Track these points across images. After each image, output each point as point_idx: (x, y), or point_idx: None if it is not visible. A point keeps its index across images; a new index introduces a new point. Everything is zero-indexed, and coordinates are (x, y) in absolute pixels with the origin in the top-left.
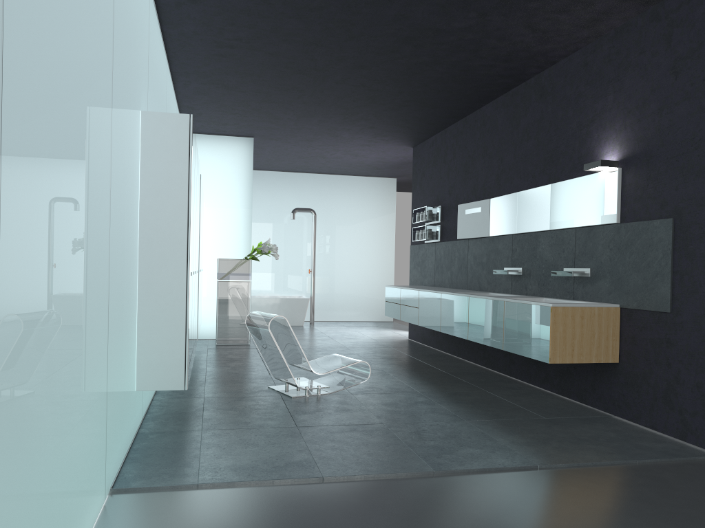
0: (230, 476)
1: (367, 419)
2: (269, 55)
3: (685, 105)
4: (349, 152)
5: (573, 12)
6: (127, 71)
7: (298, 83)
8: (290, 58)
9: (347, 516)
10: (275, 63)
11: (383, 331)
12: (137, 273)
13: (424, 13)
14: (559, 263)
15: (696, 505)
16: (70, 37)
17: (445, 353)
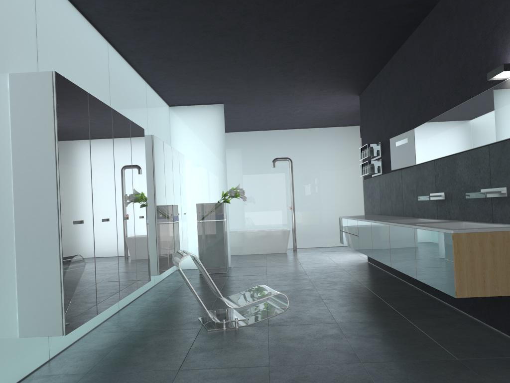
0: None
1: (257, 360)
2: (182, 21)
3: None
4: (307, 107)
5: None
6: None
7: (225, 46)
8: (202, 21)
9: None
10: (193, 29)
11: (350, 255)
12: (12, 225)
13: None
14: (476, 184)
15: None
16: None
17: (392, 276)
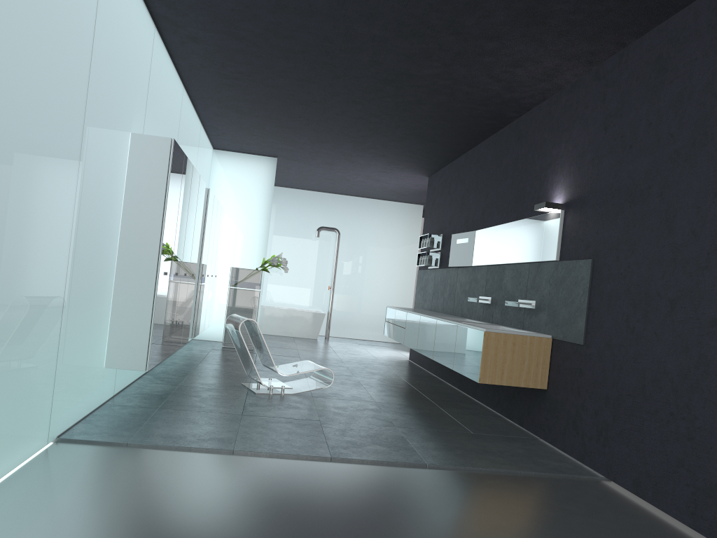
0: (157, 440)
1: (309, 416)
2: (270, 87)
3: (609, 158)
4: (370, 177)
5: (526, 67)
6: (109, 102)
7: (303, 112)
8: (289, 90)
9: (231, 477)
10: (277, 94)
11: (390, 351)
12: (114, 268)
13: (393, 61)
14: (516, 295)
15: (538, 506)
16: (26, 84)
17: (432, 375)
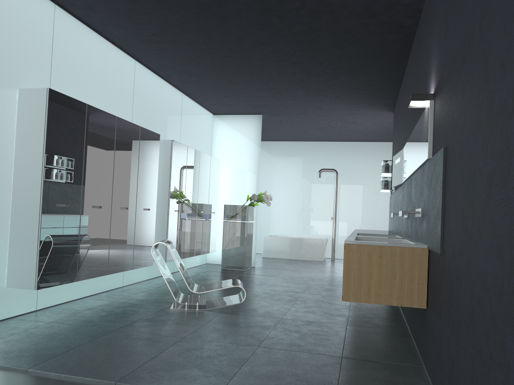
0: None
1: (180, 333)
2: (188, 44)
3: (453, 18)
4: (346, 121)
5: None
6: None
7: (236, 65)
8: (204, 44)
9: None
10: (200, 51)
11: None
12: (9, 202)
13: None
14: (415, 204)
15: None
16: None
17: None
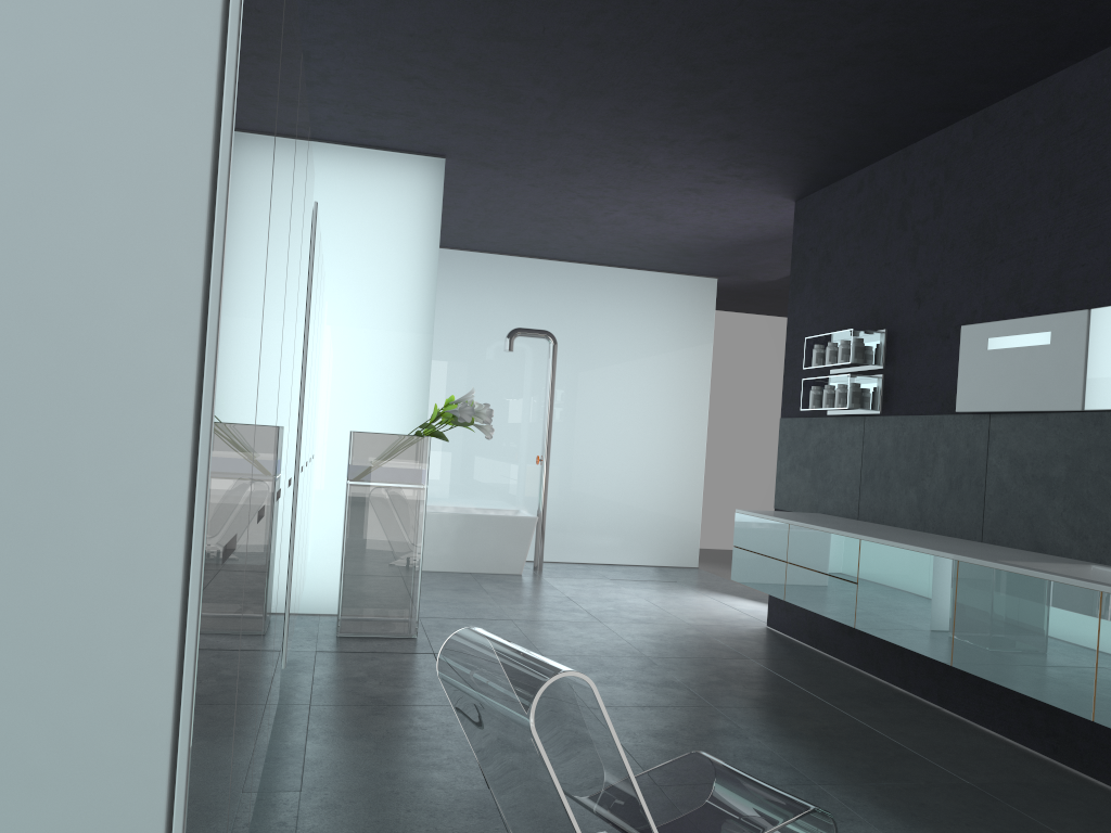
0: None
1: None
2: None
3: None
4: (647, 208)
5: None
6: None
7: None
8: None
9: None
10: None
11: (697, 599)
12: None
13: None
14: None
15: None
16: None
17: (893, 688)
